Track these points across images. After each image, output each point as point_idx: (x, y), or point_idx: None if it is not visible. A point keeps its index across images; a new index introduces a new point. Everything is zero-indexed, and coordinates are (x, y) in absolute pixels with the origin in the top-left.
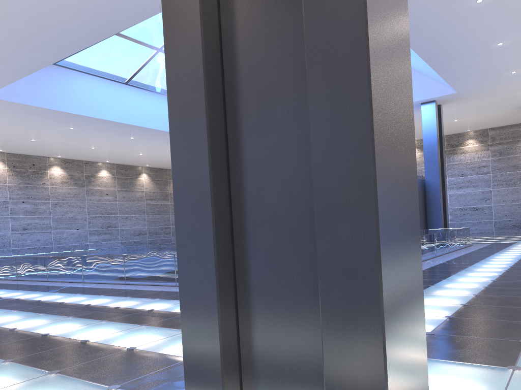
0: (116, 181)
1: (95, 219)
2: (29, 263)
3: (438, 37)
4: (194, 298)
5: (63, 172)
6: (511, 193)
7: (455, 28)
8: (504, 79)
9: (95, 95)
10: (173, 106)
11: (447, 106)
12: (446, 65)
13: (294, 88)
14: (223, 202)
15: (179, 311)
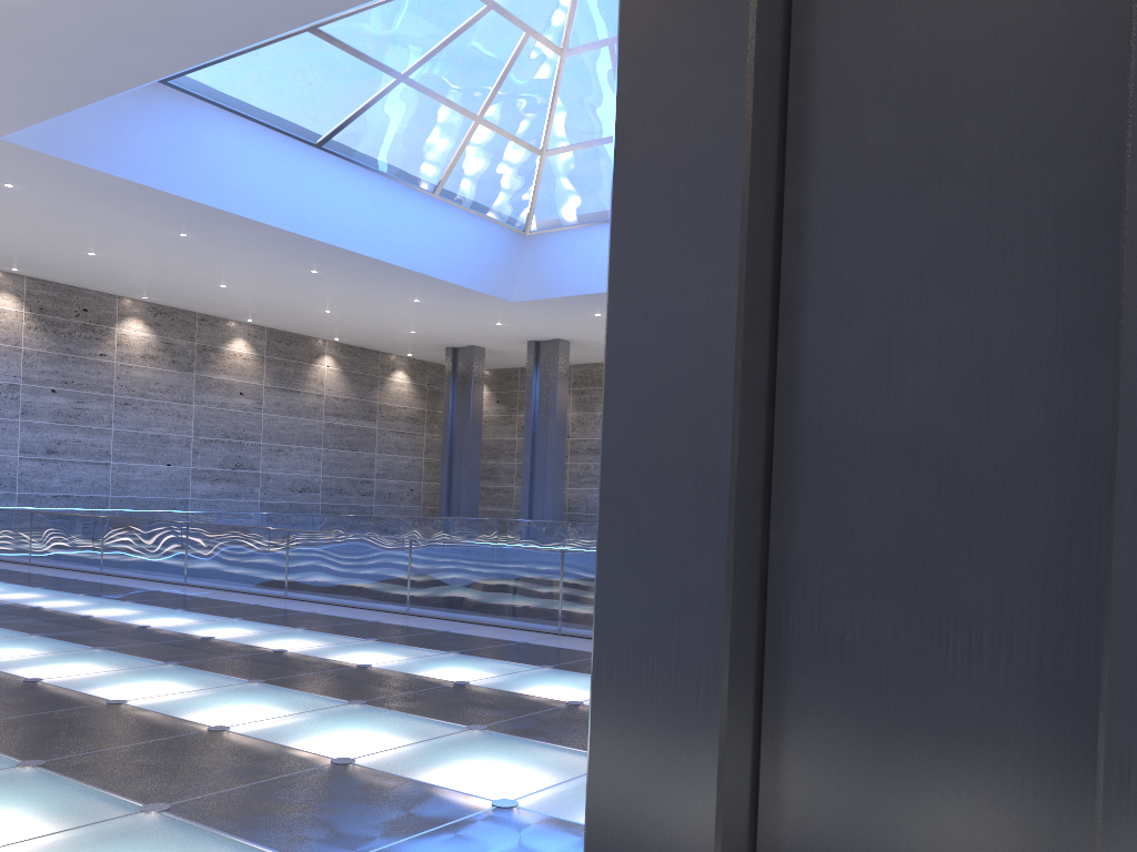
0: (264, 365)
1: (209, 445)
2: (61, 529)
3: None
4: (644, 660)
5: (150, 335)
6: None
7: None
8: None
9: (247, 165)
10: (634, 107)
11: None
12: None
13: (1038, 72)
14: (758, 393)
15: (434, 674)
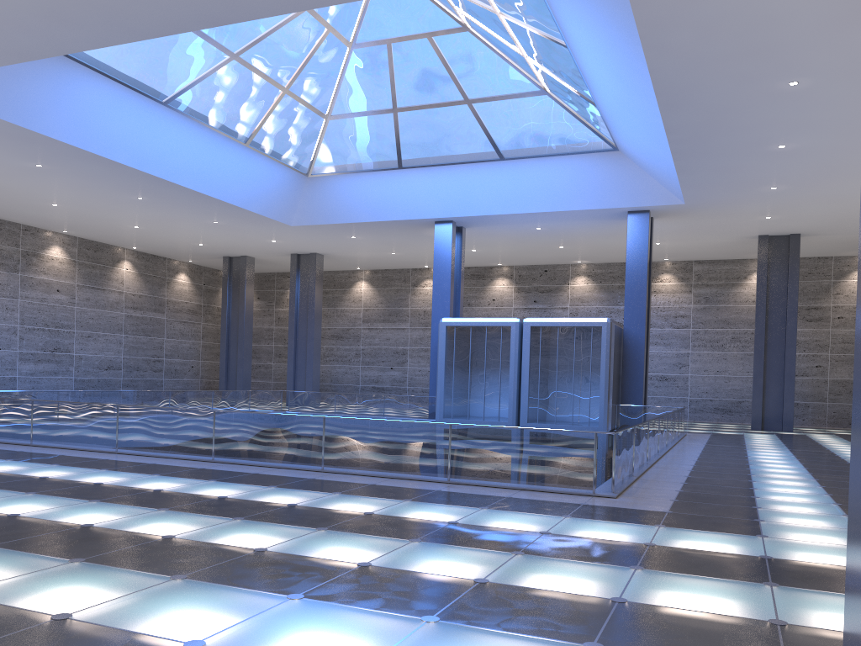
0: (76, 268)
1: (33, 333)
2: None
3: (711, 122)
4: None
5: None
6: (716, 360)
7: (740, 115)
8: (757, 195)
9: (108, 116)
10: None
11: (660, 221)
12: (696, 163)
13: None
14: None
15: (425, 517)
